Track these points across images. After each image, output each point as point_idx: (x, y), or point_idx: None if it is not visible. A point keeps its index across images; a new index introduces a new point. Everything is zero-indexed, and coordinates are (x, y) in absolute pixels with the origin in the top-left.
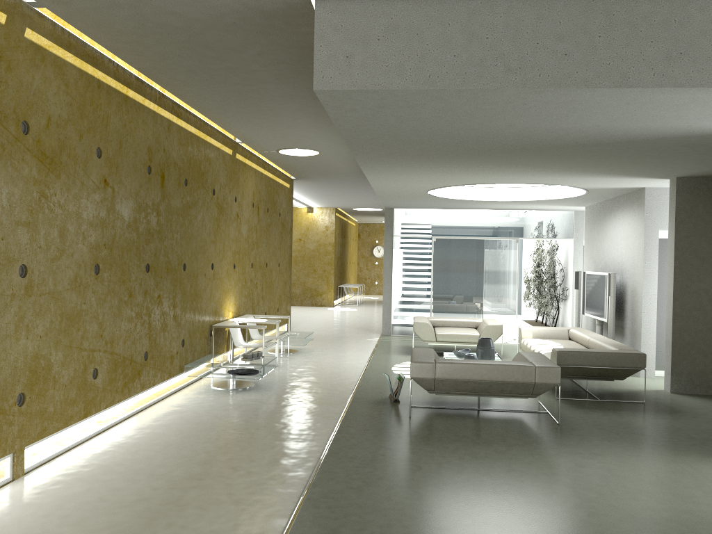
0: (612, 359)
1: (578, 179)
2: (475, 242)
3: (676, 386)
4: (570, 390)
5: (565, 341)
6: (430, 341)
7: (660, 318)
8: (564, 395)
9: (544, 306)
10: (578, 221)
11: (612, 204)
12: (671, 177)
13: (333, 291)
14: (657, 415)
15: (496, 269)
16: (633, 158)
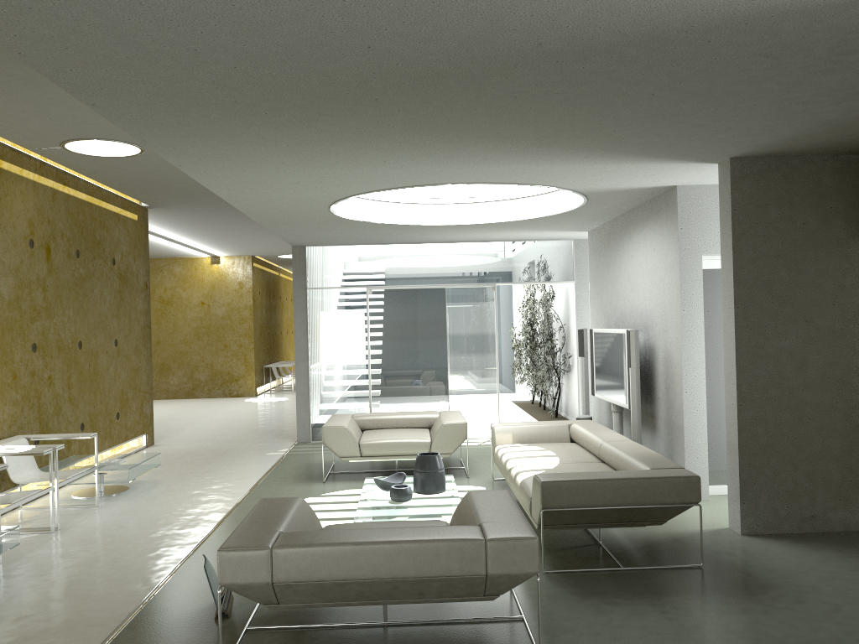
0: (641, 491)
1: (566, 168)
2: (431, 292)
3: (750, 523)
4: (572, 545)
5: (564, 447)
6: (352, 456)
7: (712, 400)
8: (561, 559)
9: (540, 382)
10: (580, 255)
11: (627, 221)
12: (721, 159)
13: (254, 374)
14: (731, 603)
15: (465, 332)
16: (659, 104)
